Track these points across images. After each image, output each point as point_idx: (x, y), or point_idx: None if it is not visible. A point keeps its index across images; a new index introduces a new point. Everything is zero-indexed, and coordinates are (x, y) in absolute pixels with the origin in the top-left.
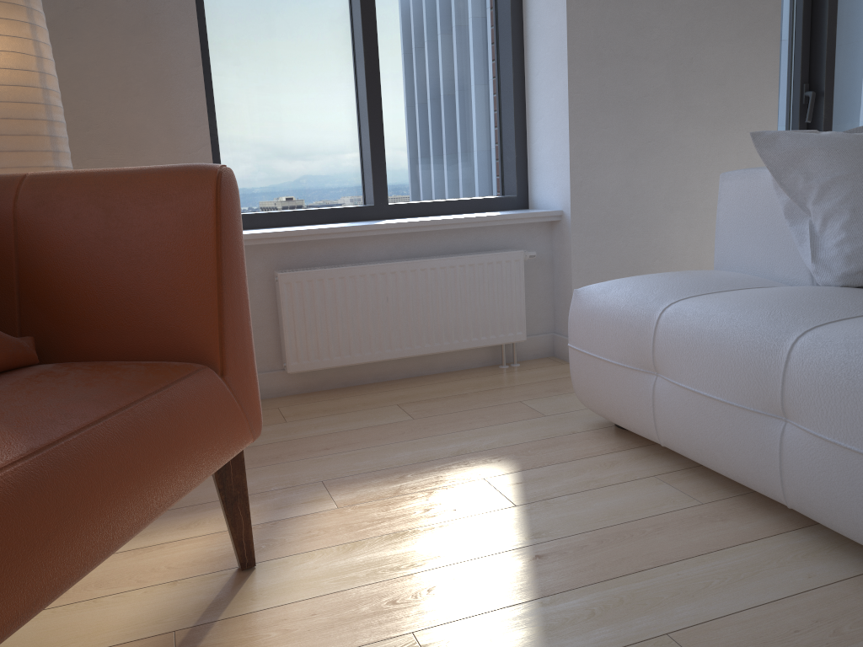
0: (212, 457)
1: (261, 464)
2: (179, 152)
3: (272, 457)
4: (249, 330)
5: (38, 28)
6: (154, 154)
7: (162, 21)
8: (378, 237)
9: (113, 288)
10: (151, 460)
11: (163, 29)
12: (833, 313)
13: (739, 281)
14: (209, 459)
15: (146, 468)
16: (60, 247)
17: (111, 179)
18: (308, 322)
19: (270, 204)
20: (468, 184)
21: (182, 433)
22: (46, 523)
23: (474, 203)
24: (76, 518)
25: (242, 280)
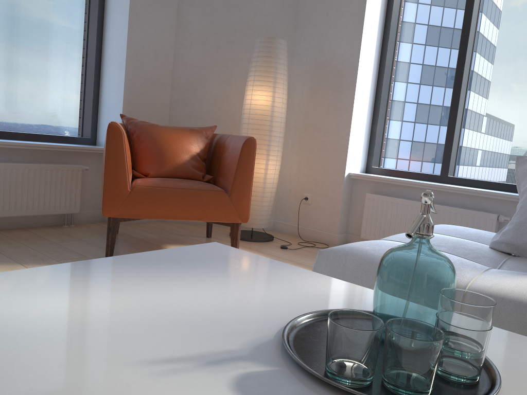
0: (215, 215)
1: (298, 254)
2: (338, 137)
3: (305, 255)
4: (248, 188)
5: (276, 92)
6: (330, 136)
7: (344, 87)
8: (422, 189)
9: (223, 167)
10: (186, 203)
11: (343, 90)
12: (408, 240)
13: (476, 237)
14: (213, 215)
15: (183, 204)
16: (223, 154)
17: (236, 138)
18: (373, 218)
19: (398, 166)
20: (511, 175)
21: (201, 202)
22: (148, 200)
23: (501, 185)
24: (157, 203)
25: (248, 172)
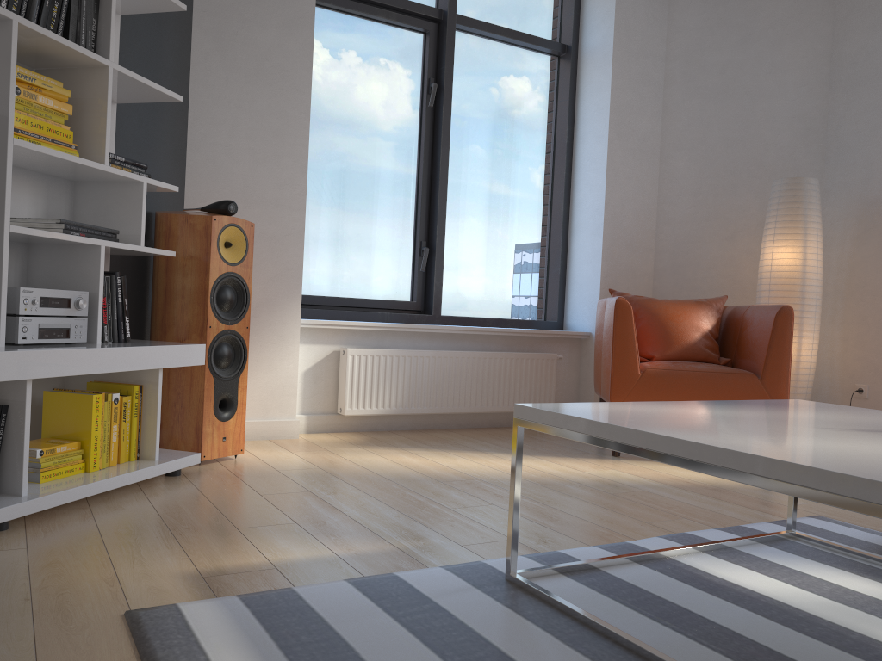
0: None
1: None
2: None
3: None
4: (785, 369)
5: (807, 247)
6: None
7: None
8: None
9: (747, 345)
10: (707, 389)
11: None
12: None
13: None
14: None
15: (704, 390)
16: (744, 330)
17: (761, 308)
18: None
19: None
20: None
21: (726, 388)
22: (662, 385)
23: None
24: (672, 389)
25: (785, 348)
